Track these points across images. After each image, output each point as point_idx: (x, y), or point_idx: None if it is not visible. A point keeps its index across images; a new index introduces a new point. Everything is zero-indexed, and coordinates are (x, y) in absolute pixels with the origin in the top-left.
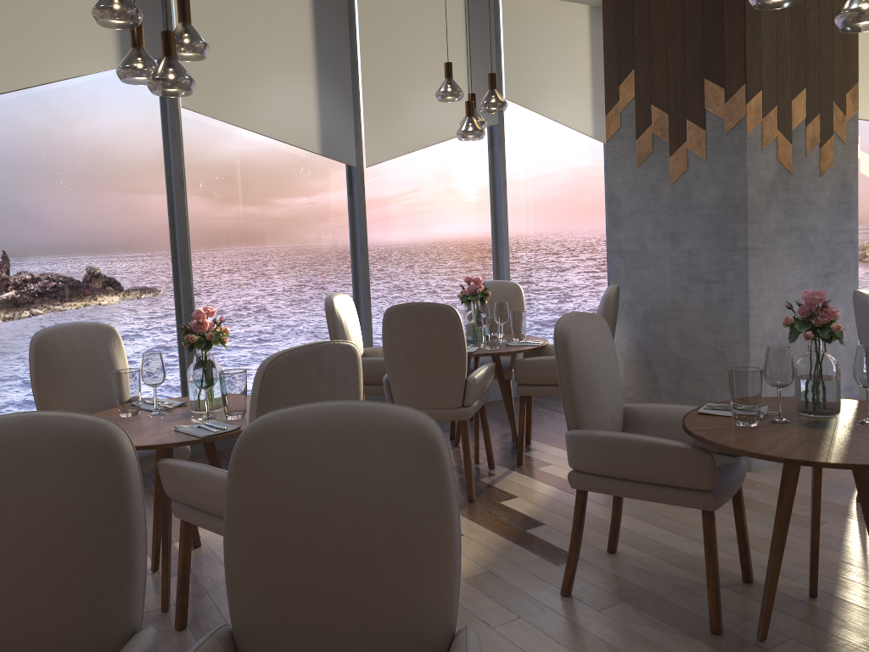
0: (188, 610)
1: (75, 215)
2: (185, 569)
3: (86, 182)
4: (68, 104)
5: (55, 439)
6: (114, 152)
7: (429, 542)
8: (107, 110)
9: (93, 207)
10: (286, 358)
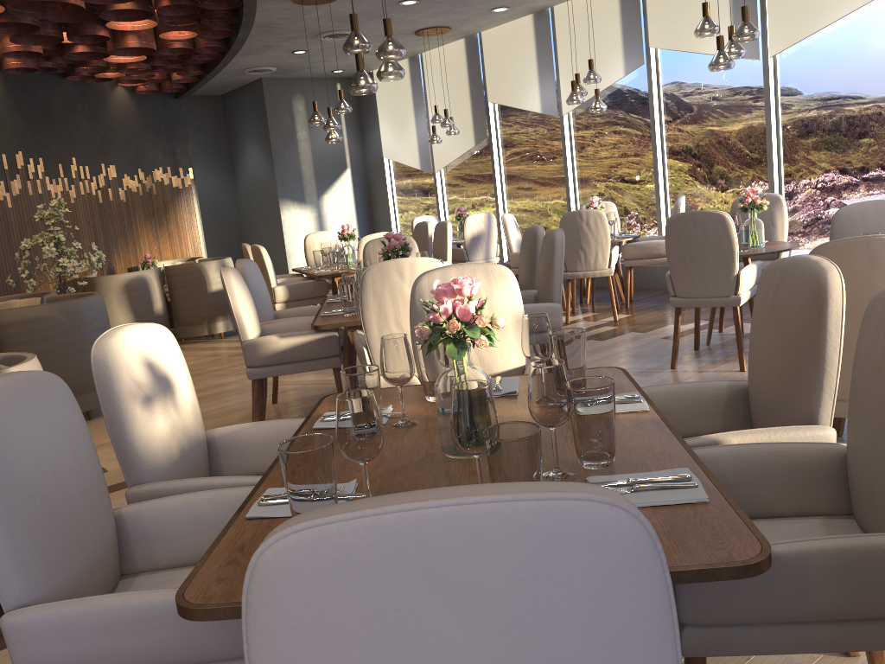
0: (712, 347)
1: (846, 115)
2: (695, 320)
3: (856, 90)
4: (846, 35)
5: (531, 232)
6: (876, 63)
7: (548, 273)
8: (873, 32)
9: (859, 107)
10: (675, 217)
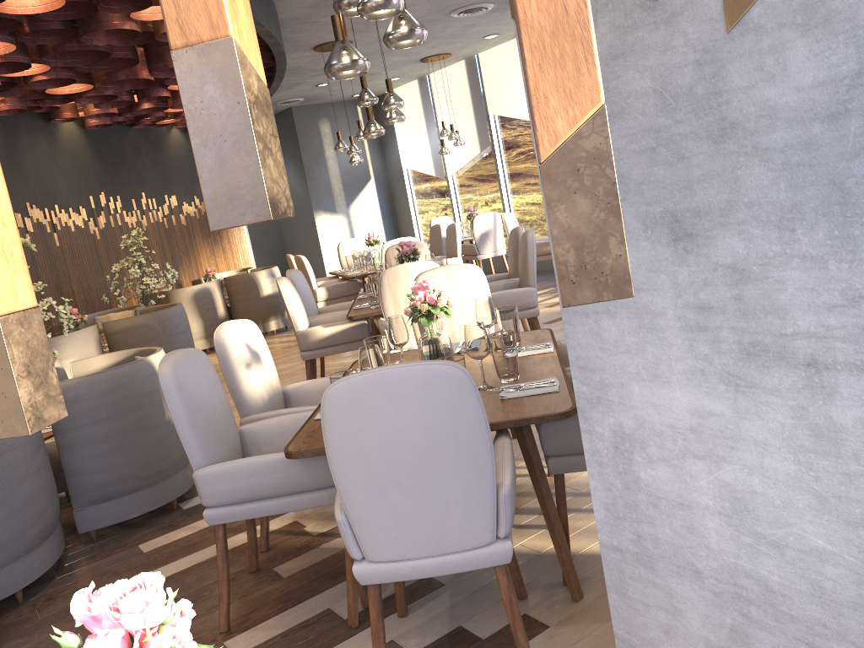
0: None
1: None
2: None
3: None
4: None
5: (514, 232)
6: None
7: (524, 265)
8: None
9: None
10: None
